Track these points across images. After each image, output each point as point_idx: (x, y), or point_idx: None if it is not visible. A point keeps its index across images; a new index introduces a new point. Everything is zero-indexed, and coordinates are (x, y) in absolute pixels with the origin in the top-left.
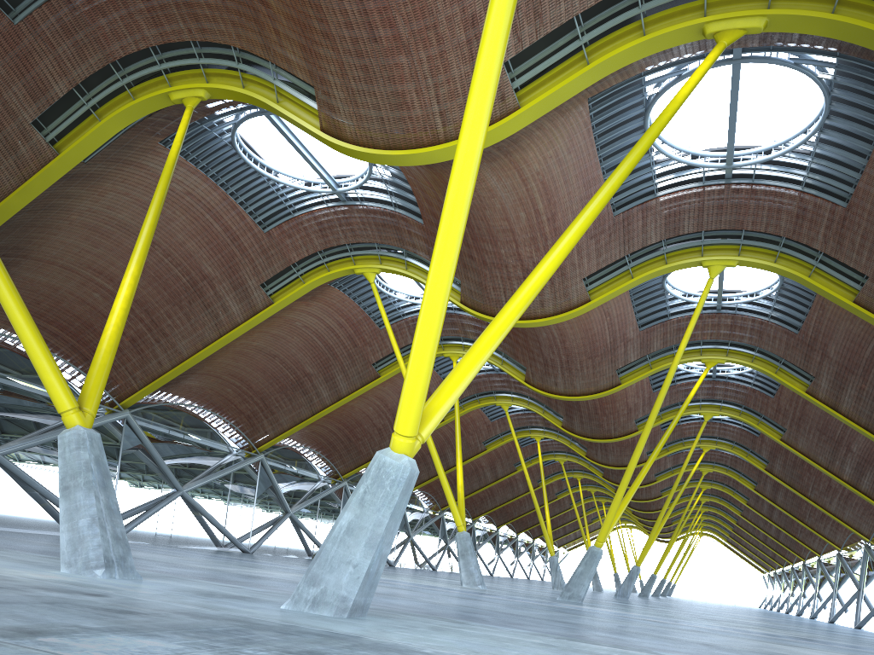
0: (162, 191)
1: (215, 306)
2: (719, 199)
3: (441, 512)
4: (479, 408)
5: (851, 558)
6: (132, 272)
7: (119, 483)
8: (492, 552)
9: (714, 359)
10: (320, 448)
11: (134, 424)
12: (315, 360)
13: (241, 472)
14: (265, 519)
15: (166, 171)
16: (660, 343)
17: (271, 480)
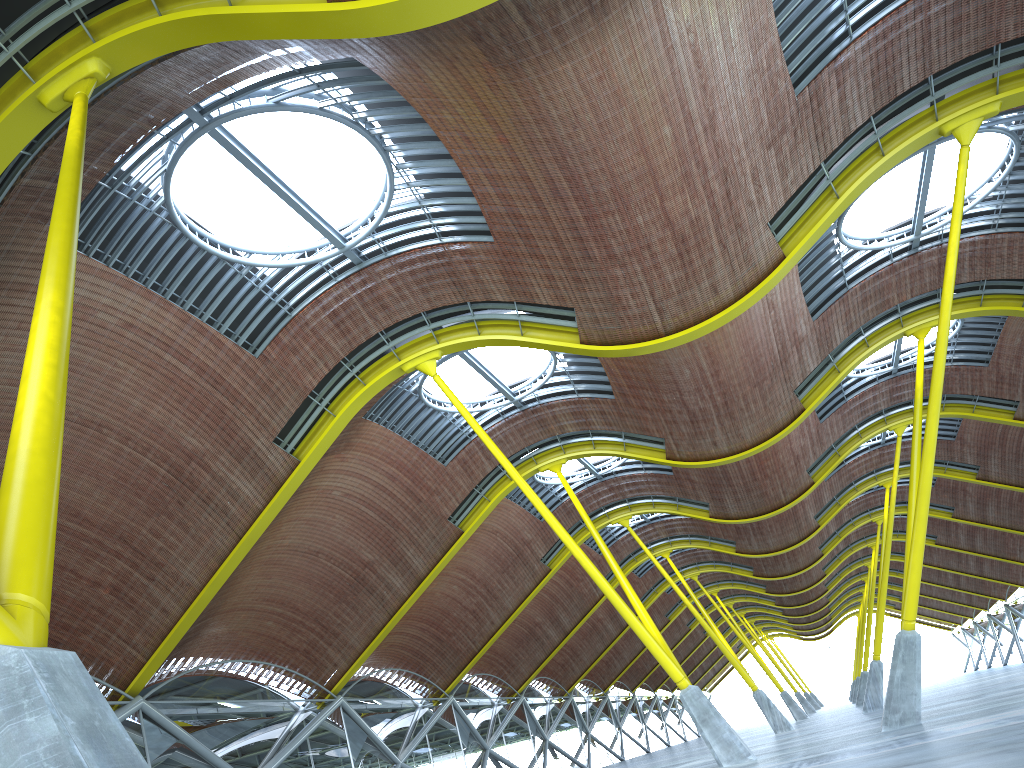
0: (70, 186)
1: (218, 496)
2: (955, 4)
3: (569, 696)
4: (582, 543)
5: None
6: (50, 302)
7: None
8: (638, 723)
9: (925, 323)
10: (406, 664)
11: (155, 713)
12: (372, 540)
13: (320, 730)
14: None
15: (68, 163)
16: (843, 330)
17: (363, 727)
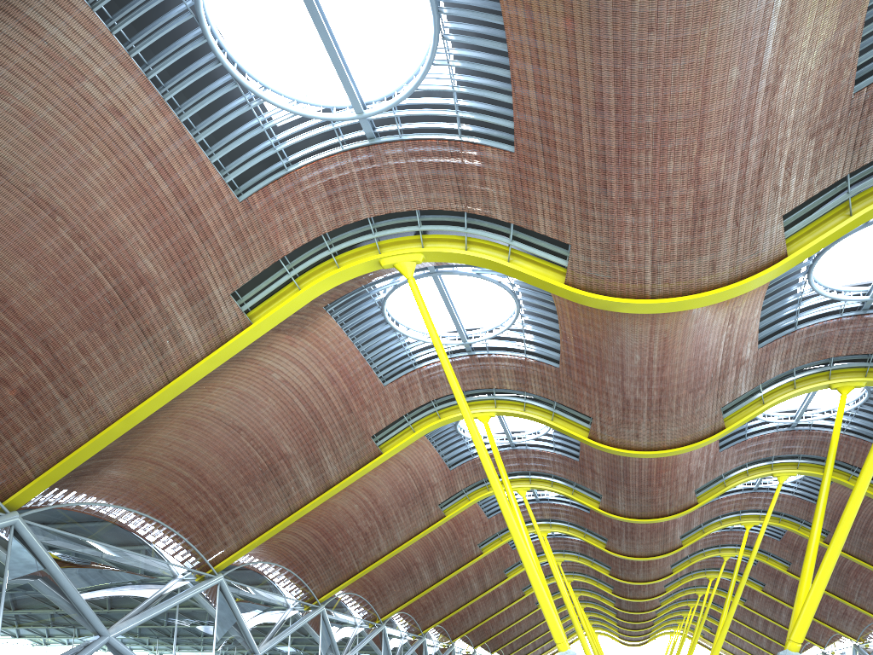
0: None
1: (159, 331)
2: None
3: (423, 636)
4: (476, 502)
5: None
6: None
7: (2, 630)
8: None
9: (850, 382)
10: (290, 564)
11: (28, 534)
12: (295, 434)
13: (192, 601)
14: None
15: None
16: (779, 365)
17: (234, 611)
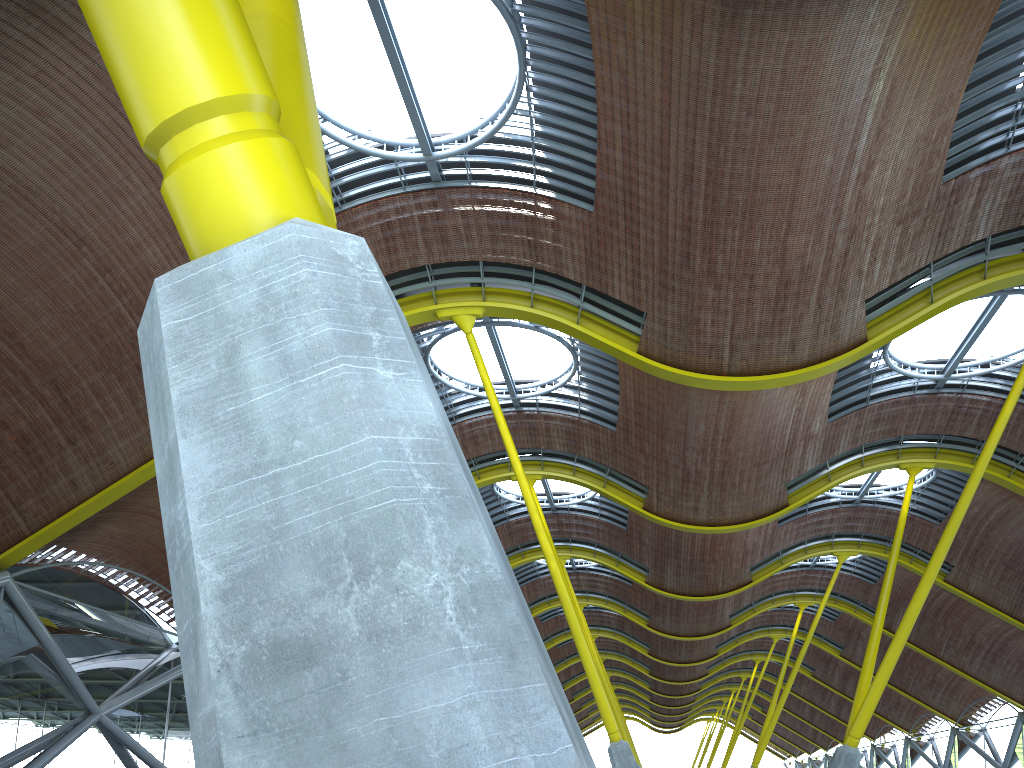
0: None
1: None
2: None
3: None
4: None
5: (969, 731)
6: None
7: None
8: None
9: (919, 463)
10: None
11: (19, 597)
12: None
13: None
14: None
15: None
16: (848, 442)
17: None
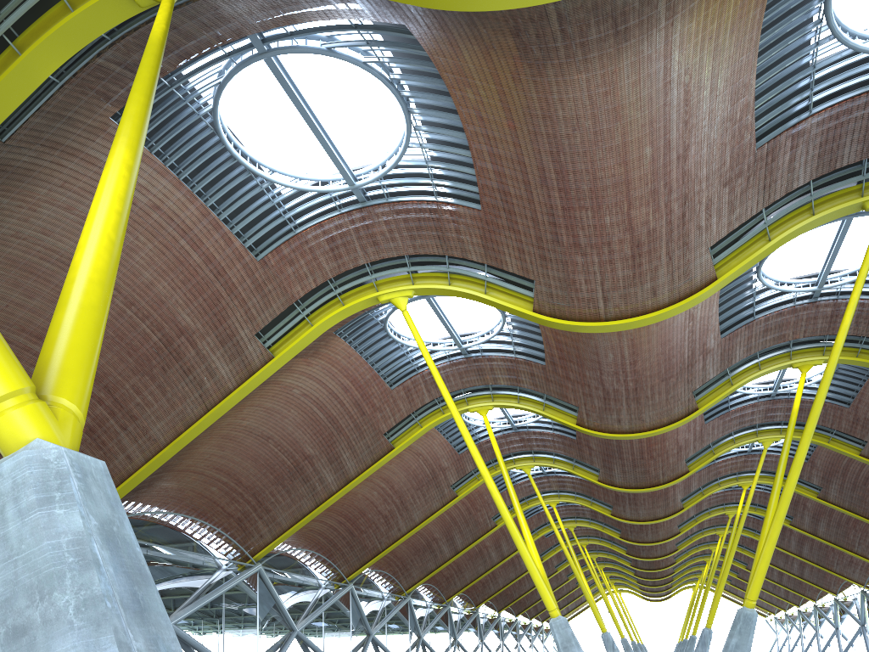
0: (151, 68)
1: (198, 370)
2: None
3: (447, 605)
4: None
5: None
6: (122, 159)
7: None
8: (497, 640)
9: (809, 361)
10: (319, 548)
11: None
12: (316, 437)
13: (237, 589)
14: (270, 643)
15: (152, 49)
16: (743, 351)
17: (272, 594)
